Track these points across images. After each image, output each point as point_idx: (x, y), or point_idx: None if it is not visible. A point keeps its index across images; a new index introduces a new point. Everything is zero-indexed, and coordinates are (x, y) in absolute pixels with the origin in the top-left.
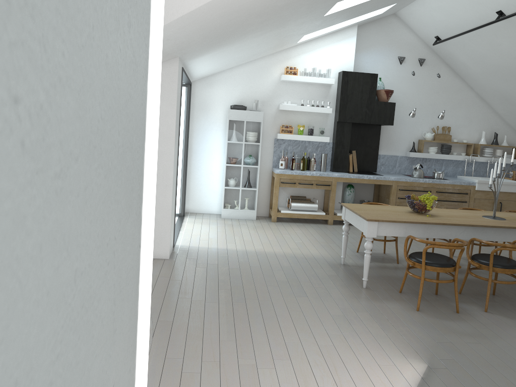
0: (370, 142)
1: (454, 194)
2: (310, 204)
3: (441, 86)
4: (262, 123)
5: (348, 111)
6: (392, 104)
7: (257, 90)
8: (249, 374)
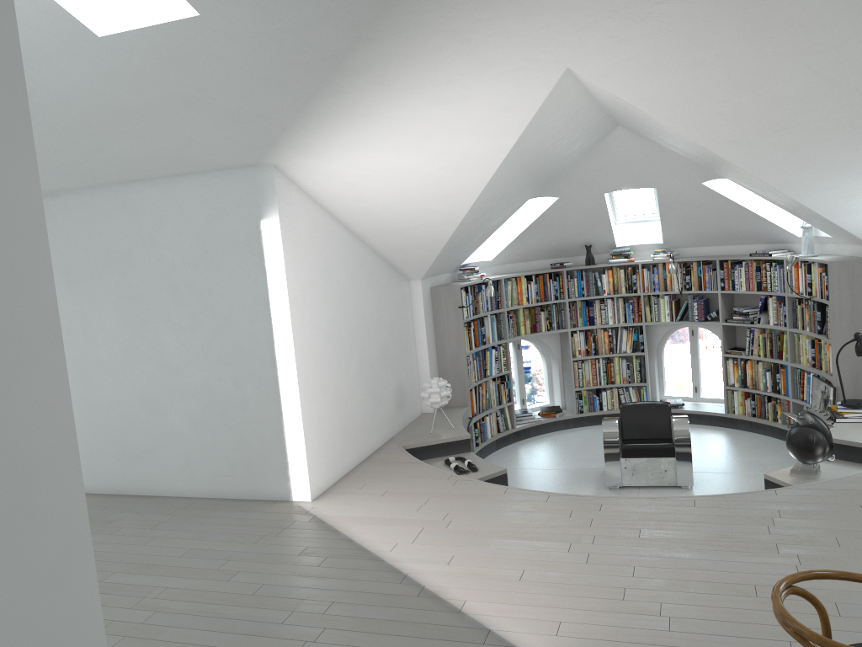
0: None
1: None
2: None
3: None
4: None
5: None
6: None
7: None
8: (559, 538)
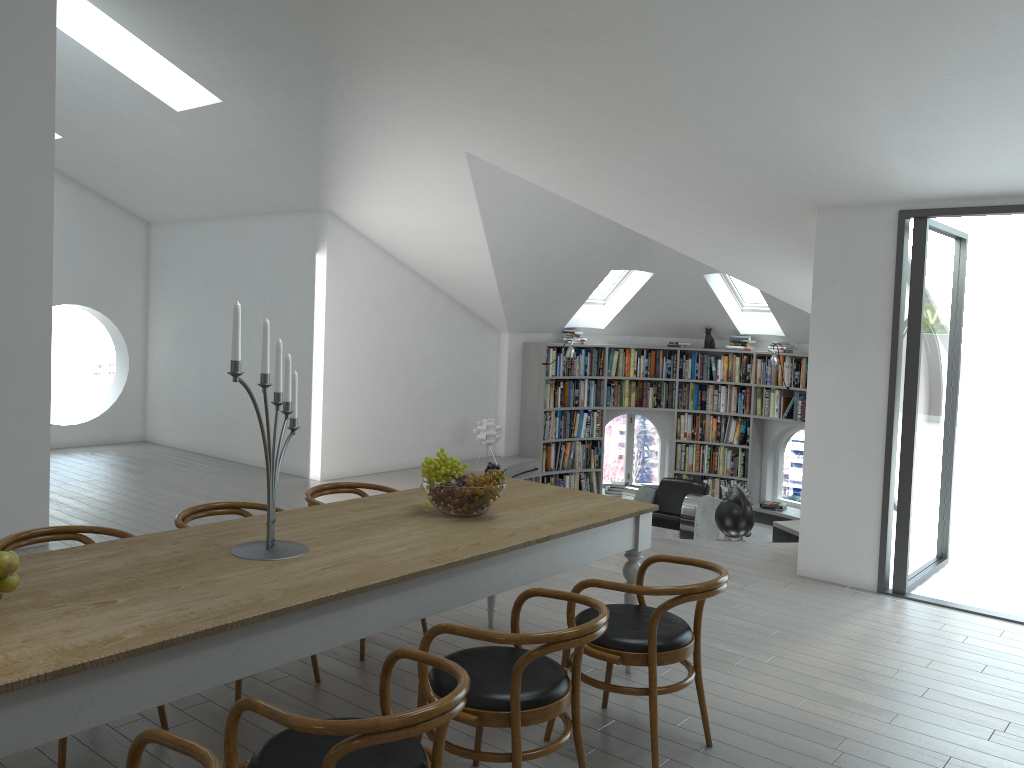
0: None
1: None
2: None
3: None
4: None
5: None
6: None
7: None
8: None
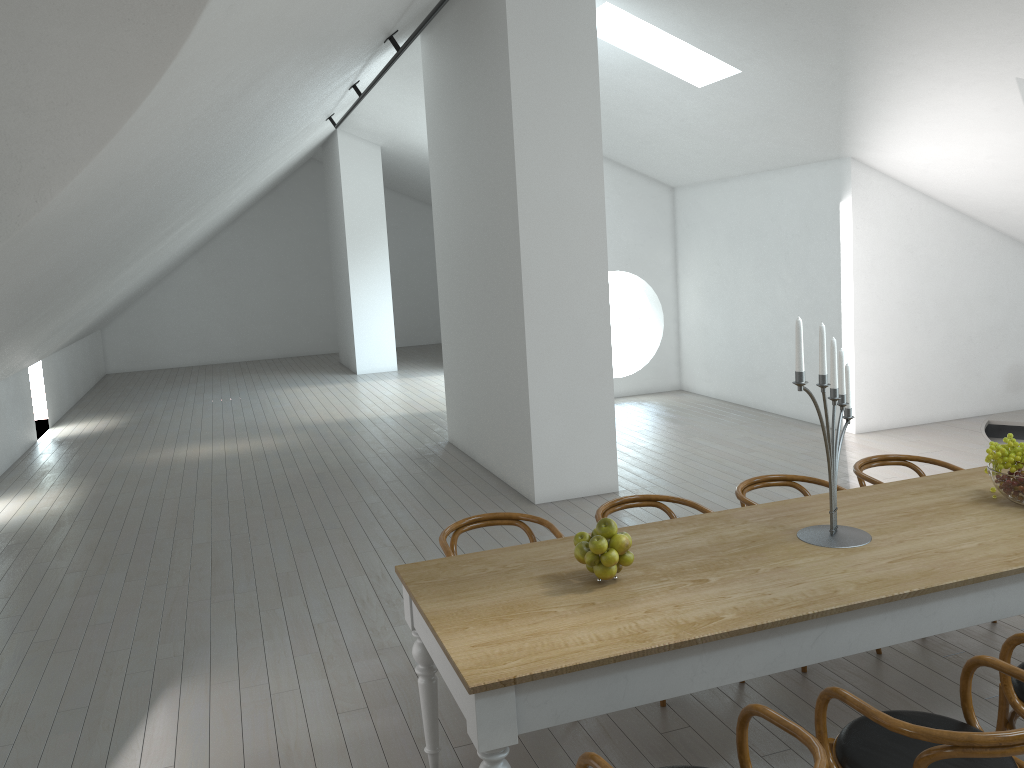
0: None
1: None
2: None
3: None
4: None
5: None
6: None
7: None
8: None
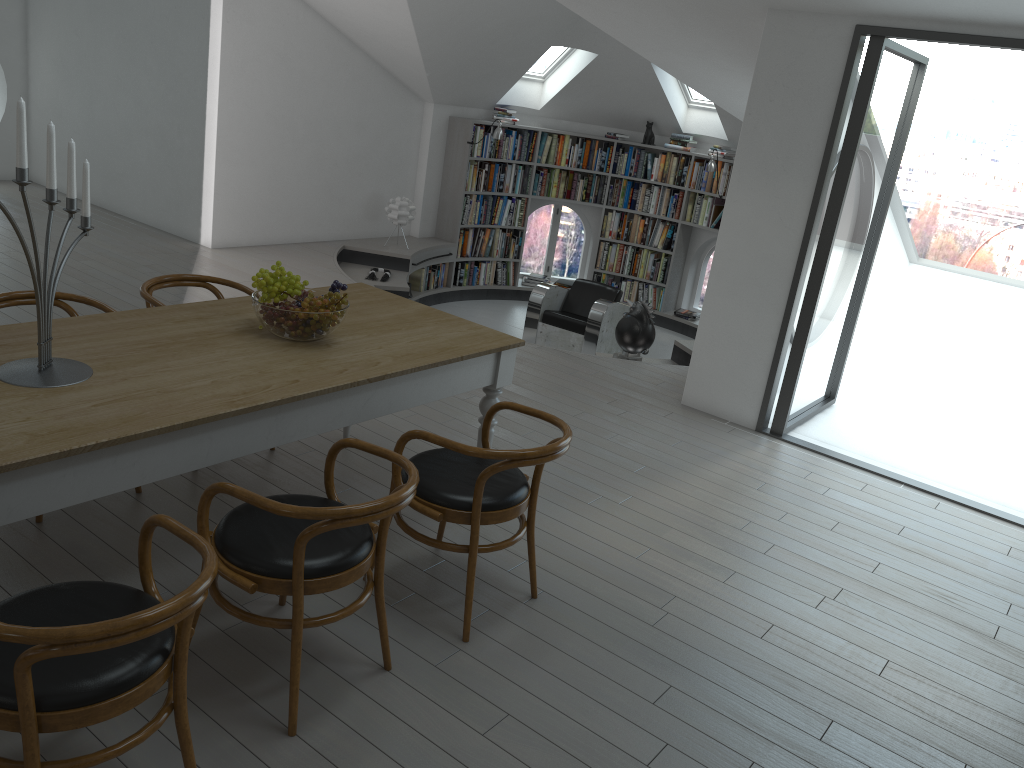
0: None
1: None
2: None
3: None
4: None
5: None
6: None
7: None
8: None
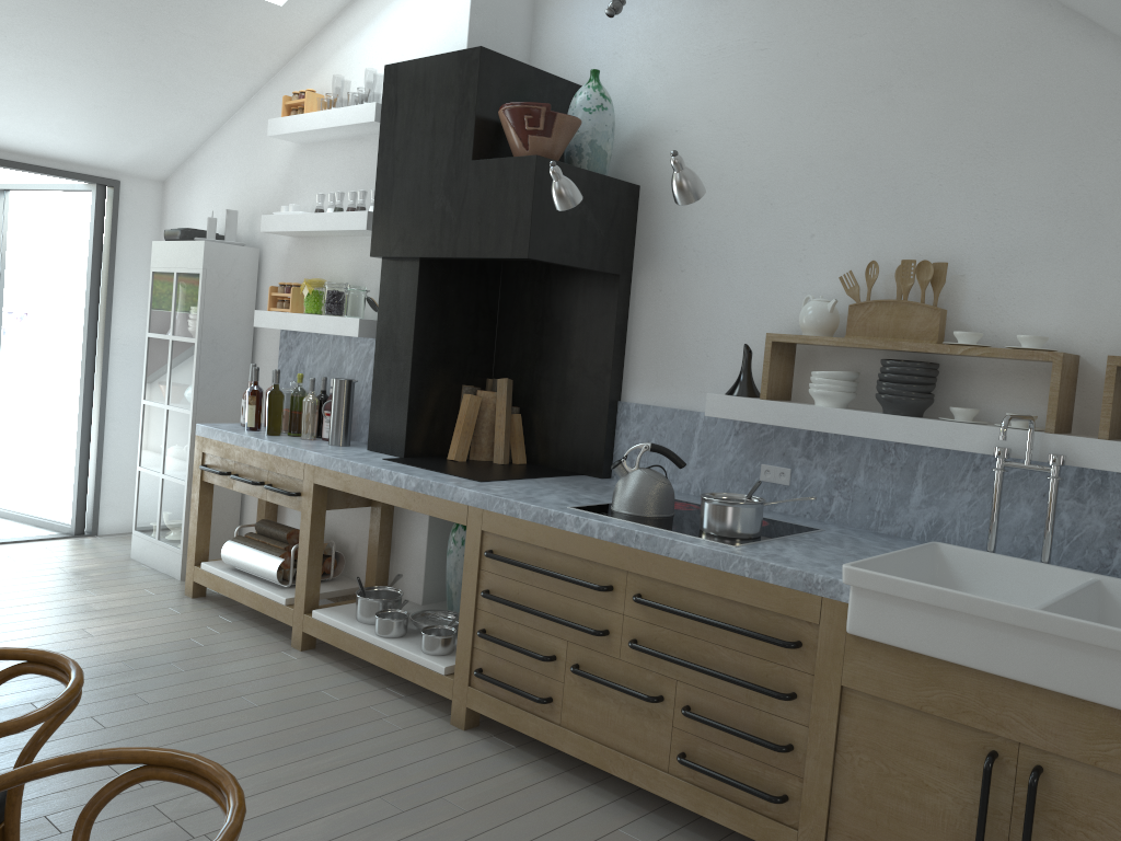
0: (580, 349)
1: (726, 633)
2: (264, 558)
3: (905, 51)
4: (202, 276)
5: (395, 215)
6: (525, 162)
7: (258, 183)
8: None
